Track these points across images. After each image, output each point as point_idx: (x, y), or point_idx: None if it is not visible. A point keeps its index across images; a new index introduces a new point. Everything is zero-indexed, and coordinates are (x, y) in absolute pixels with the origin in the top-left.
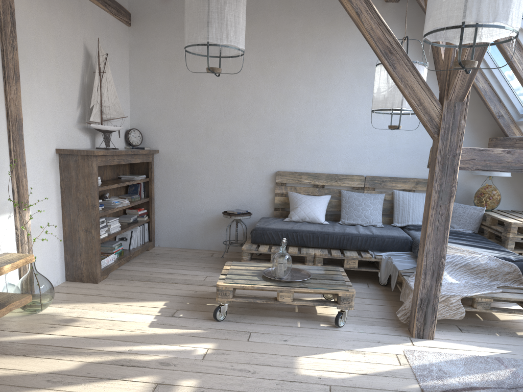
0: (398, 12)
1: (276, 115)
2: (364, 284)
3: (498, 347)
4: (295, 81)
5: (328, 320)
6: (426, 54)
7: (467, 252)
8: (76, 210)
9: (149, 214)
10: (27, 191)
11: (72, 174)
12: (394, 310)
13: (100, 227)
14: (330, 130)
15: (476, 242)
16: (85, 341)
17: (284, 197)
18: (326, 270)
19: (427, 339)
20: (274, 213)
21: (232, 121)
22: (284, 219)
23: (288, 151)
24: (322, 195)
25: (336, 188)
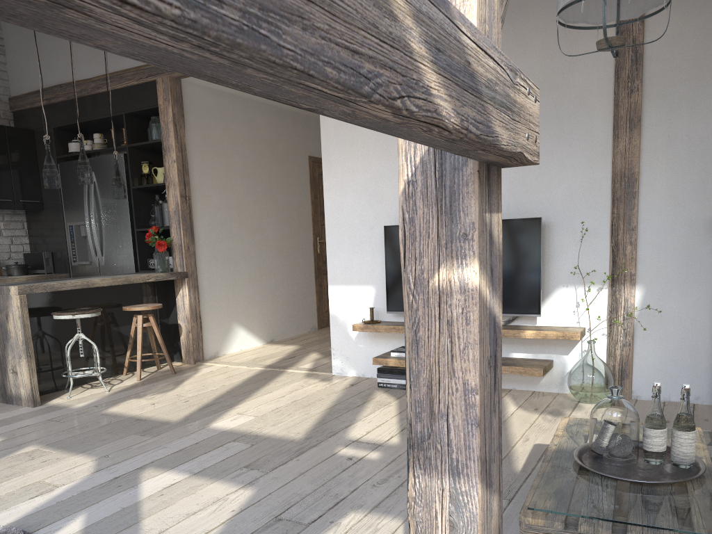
0: None
1: None
2: None
3: None
4: None
5: None
6: None
7: None
8: None
9: None
10: (633, 262)
11: None
12: None
13: None
14: None
15: None
16: None
17: None
18: None
19: None
20: None
21: None
22: None
23: None
24: None
25: None
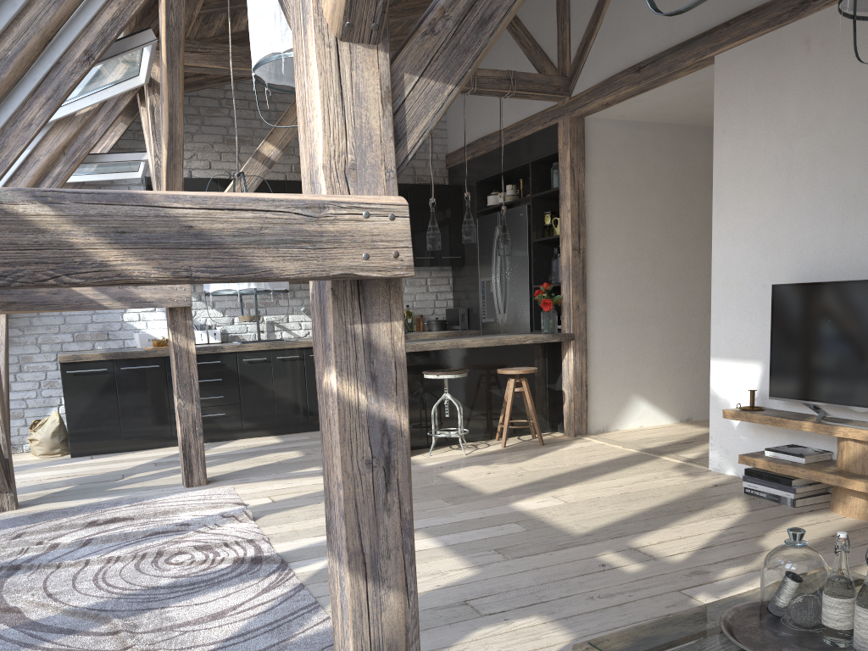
0: None
1: None
2: None
3: None
4: None
5: None
6: None
7: None
8: None
9: None
10: None
11: None
12: None
13: None
14: None
15: None
16: None
17: None
18: None
19: None
20: None
21: None
22: None
23: None
24: None
25: None
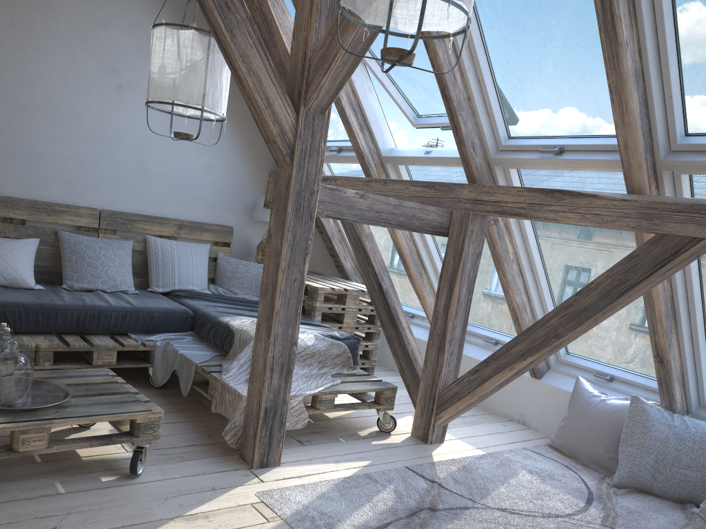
0: None
1: None
2: None
3: (356, 459)
4: None
5: (109, 467)
6: None
7: None
8: None
9: None
10: None
11: None
12: (199, 427)
13: None
14: (34, 124)
15: None
16: None
17: None
18: (85, 376)
19: (273, 467)
20: None
21: None
22: None
23: None
24: (22, 238)
25: (48, 227)
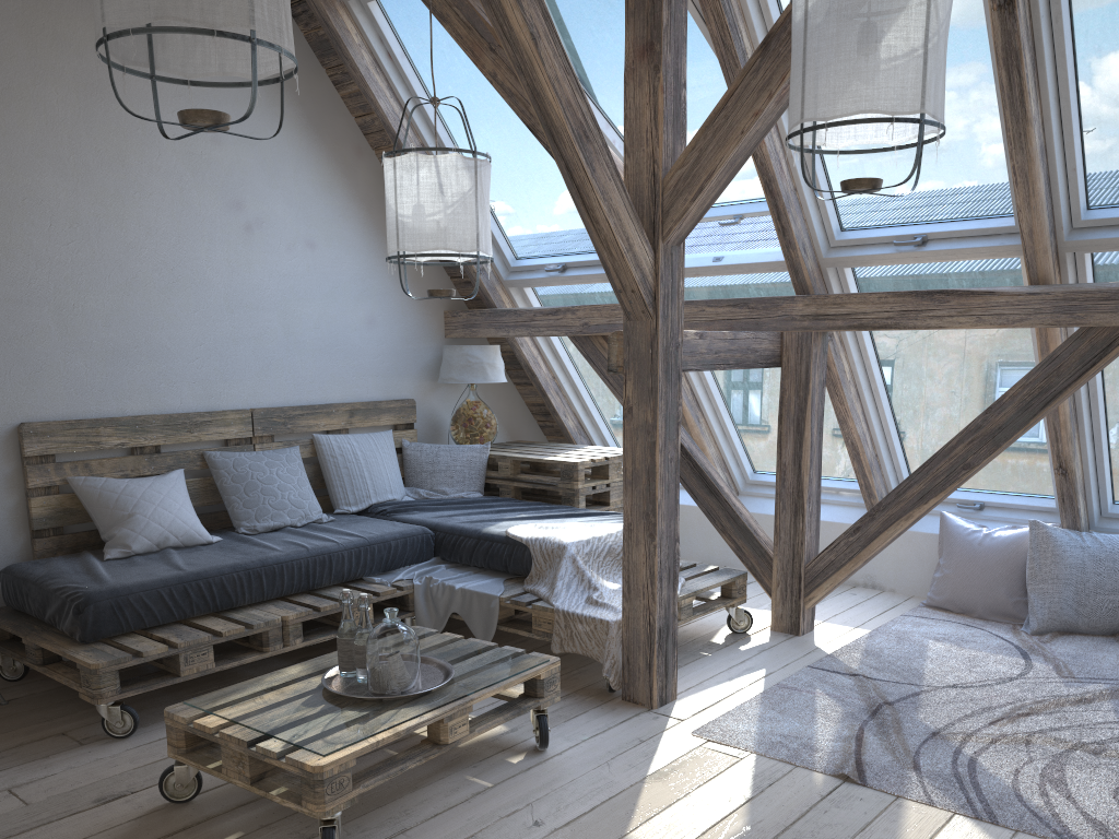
0: None
1: None
2: None
3: (746, 671)
4: (30, 162)
5: (500, 747)
6: (320, 131)
7: (587, 528)
8: None
9: None
10: None
11: None
12: None
13: None
14: (149, 302)
15: (535, 510)
16: None
17: (59, 496)
18: None
19: (672, 702)
20: (30, 547)
21: None
22: (93, 555)
23: (42, 364)
24: (161, 473)
25: (187, 449)
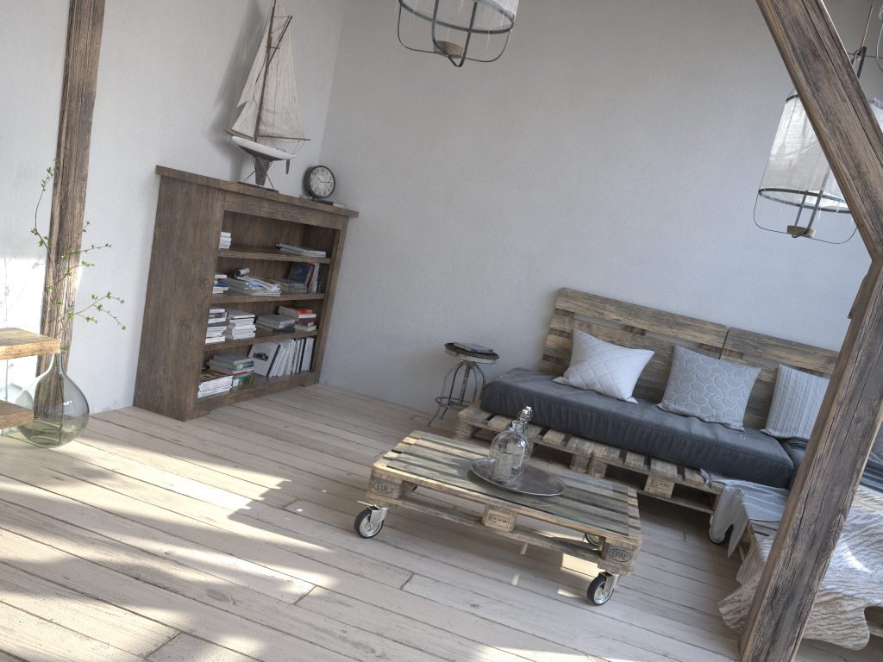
0: (861, 18)
1: (580, 182)
2: (679, 531)
3: None
4: (631, 125)
5: (577, 586)
6: None
7: None
8: (172, 283)
9: (320, 323)
10: (81, 228)
11: (177, 216)
12: (721, 596)
13: (212, 324)
14: (678, 229)
15: None
16: (98, 517)
17: (564, 339)
18: (599, 486)
19: None
20: (540, 365)
21: (498, 182)
22: (556, 378)
23: (590, 255)
24: (636, 348)
25: (667, 340)
